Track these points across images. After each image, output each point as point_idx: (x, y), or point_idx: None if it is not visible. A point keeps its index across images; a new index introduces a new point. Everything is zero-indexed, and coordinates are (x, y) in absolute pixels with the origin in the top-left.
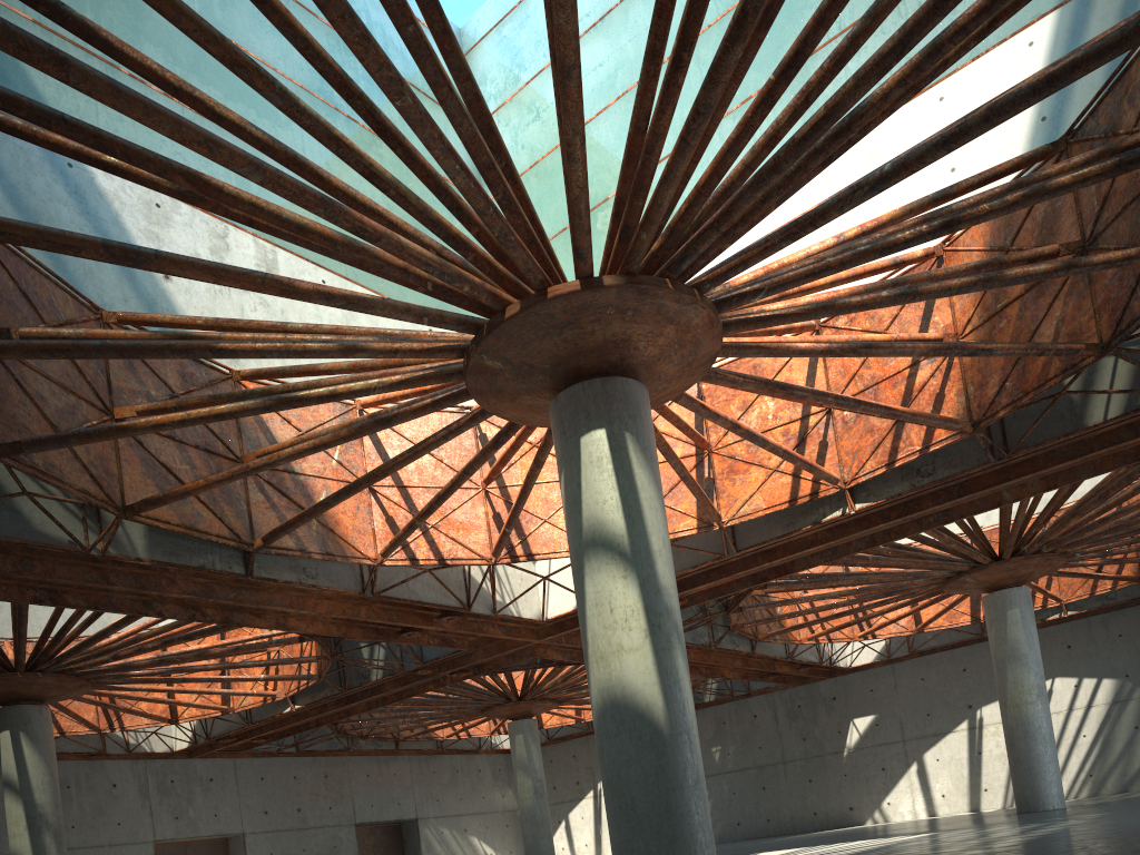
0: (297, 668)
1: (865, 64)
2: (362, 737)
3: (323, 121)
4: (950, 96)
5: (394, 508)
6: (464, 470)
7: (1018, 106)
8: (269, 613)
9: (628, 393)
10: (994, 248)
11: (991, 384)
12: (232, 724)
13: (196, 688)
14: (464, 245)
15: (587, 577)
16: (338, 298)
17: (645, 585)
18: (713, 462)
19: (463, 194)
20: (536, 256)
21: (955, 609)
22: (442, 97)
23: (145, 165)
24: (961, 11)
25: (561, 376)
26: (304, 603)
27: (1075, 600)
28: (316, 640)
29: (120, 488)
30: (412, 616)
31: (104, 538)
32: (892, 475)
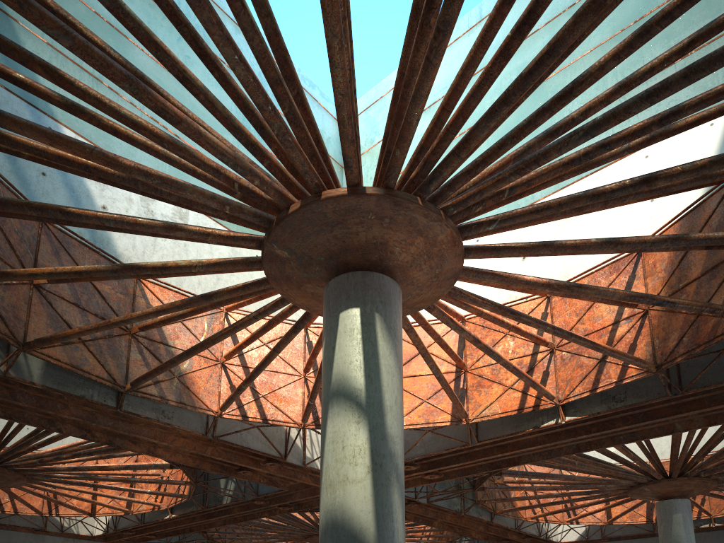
0: (177, 489)
1: (584, 3)
2: None
3: (145, 27)
4: (653, 155)
5: (237, 380)
6: (274, 348)
7: (713, 65)
8: (143, 443)
9: (382, 285)
10: None
11: (672, 339)
12: (131, 522)
13: (104, 493)
14: (261, 152)
15: (329, 419)
16: (155, 177)
17: (373, 430)
18: (467, 378)
19: (244, 86)
20: (316, 168)
21: (636, 511)
22: (236, 11)
23: (11, 53)
24: (663, 104)
25: (333, 269)
26: (165, 438)
27: (721, 516)
28: (182, 468)
29: (25, 330)
30: (246, 459)
31: (8, 364)
32: (594, 399)
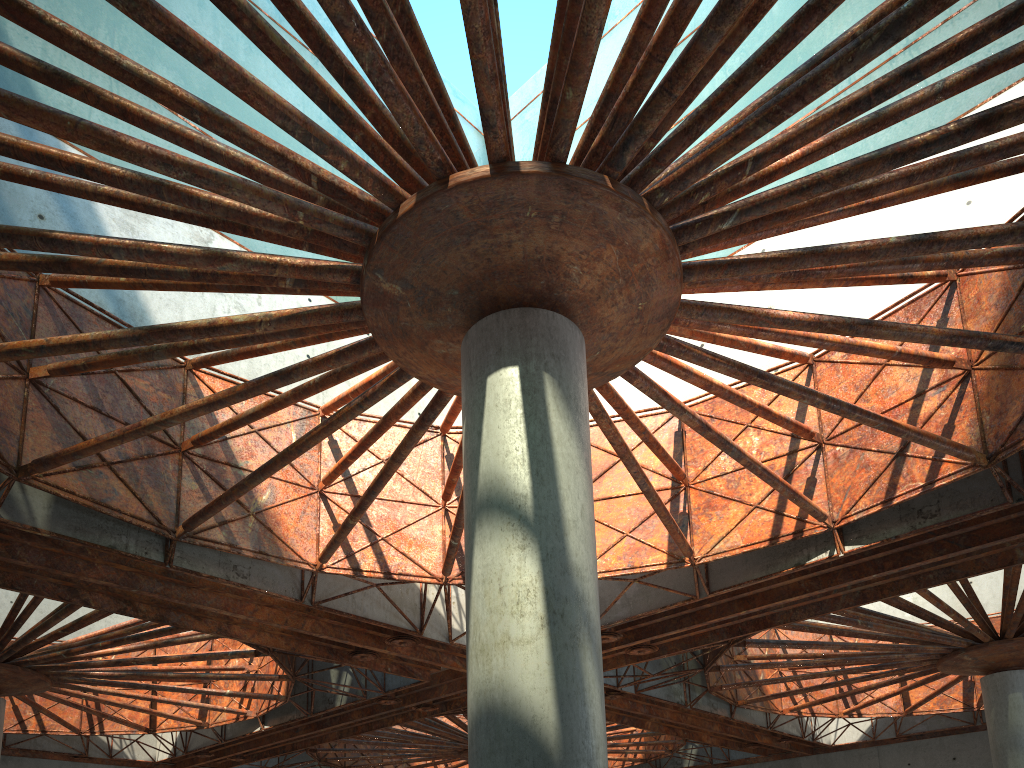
0: (270, 689)
1: None
2: (344, 767)
3: None
4: None
5: (344, 516)
6: (392, 456)
7: None
8: (211, 617)
9: (553, 329)
10: (1019, 265)
11: (1012, 411)
12: (208, 739)
13: (164, 697)
14: (349, 117)
15: (476, 547)
16: (181, 167)
17: (548, 560)
18: (689, 497)
19: None
20: (439, 138)
21: (947, 695)
22: None
23: None
24: (981, 53)
25: (474, 309)
26: (241, 608)
27: None
28: (272, 656)
29: (19, 448)
30: (363, 636)
31: None
32: (888, 516)
